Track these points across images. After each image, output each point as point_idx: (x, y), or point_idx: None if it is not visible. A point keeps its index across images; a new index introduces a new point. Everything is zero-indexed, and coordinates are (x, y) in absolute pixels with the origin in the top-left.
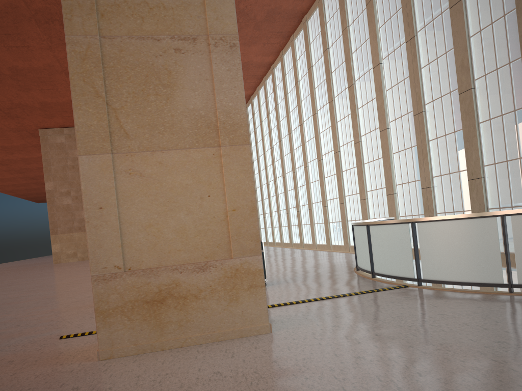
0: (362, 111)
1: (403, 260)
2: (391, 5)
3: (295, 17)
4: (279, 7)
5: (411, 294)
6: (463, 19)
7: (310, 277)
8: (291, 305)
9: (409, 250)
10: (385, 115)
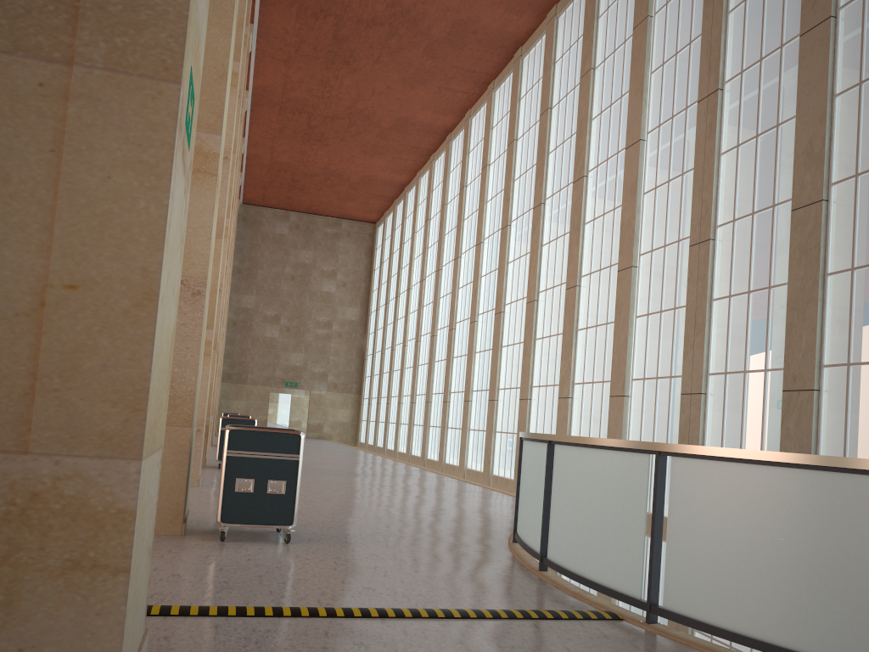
0: (592, 230)
1: (621, 547)
2: (681, 31)
3: (503, 47)
4: (475, 19)
5: (624, 651)
6: (826, 58)
7: (404, 539)
8: (291, 621)
9: (638, 523)
10: (634, 241)
